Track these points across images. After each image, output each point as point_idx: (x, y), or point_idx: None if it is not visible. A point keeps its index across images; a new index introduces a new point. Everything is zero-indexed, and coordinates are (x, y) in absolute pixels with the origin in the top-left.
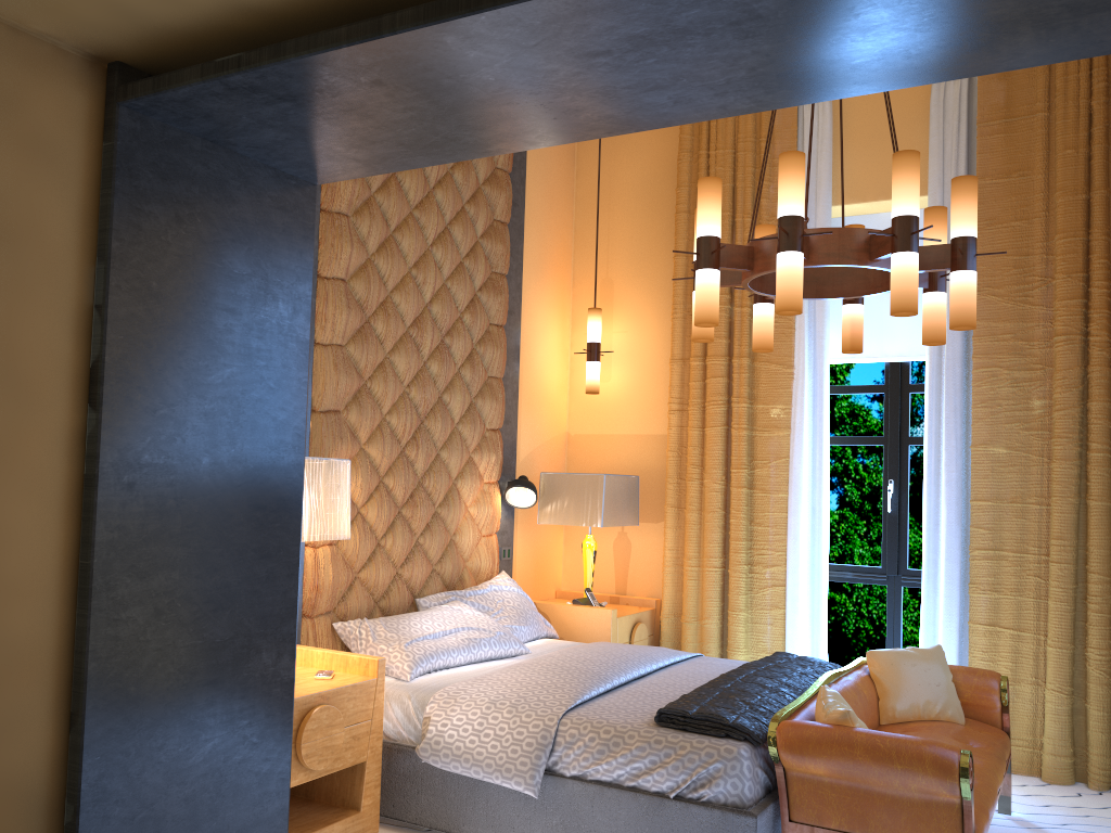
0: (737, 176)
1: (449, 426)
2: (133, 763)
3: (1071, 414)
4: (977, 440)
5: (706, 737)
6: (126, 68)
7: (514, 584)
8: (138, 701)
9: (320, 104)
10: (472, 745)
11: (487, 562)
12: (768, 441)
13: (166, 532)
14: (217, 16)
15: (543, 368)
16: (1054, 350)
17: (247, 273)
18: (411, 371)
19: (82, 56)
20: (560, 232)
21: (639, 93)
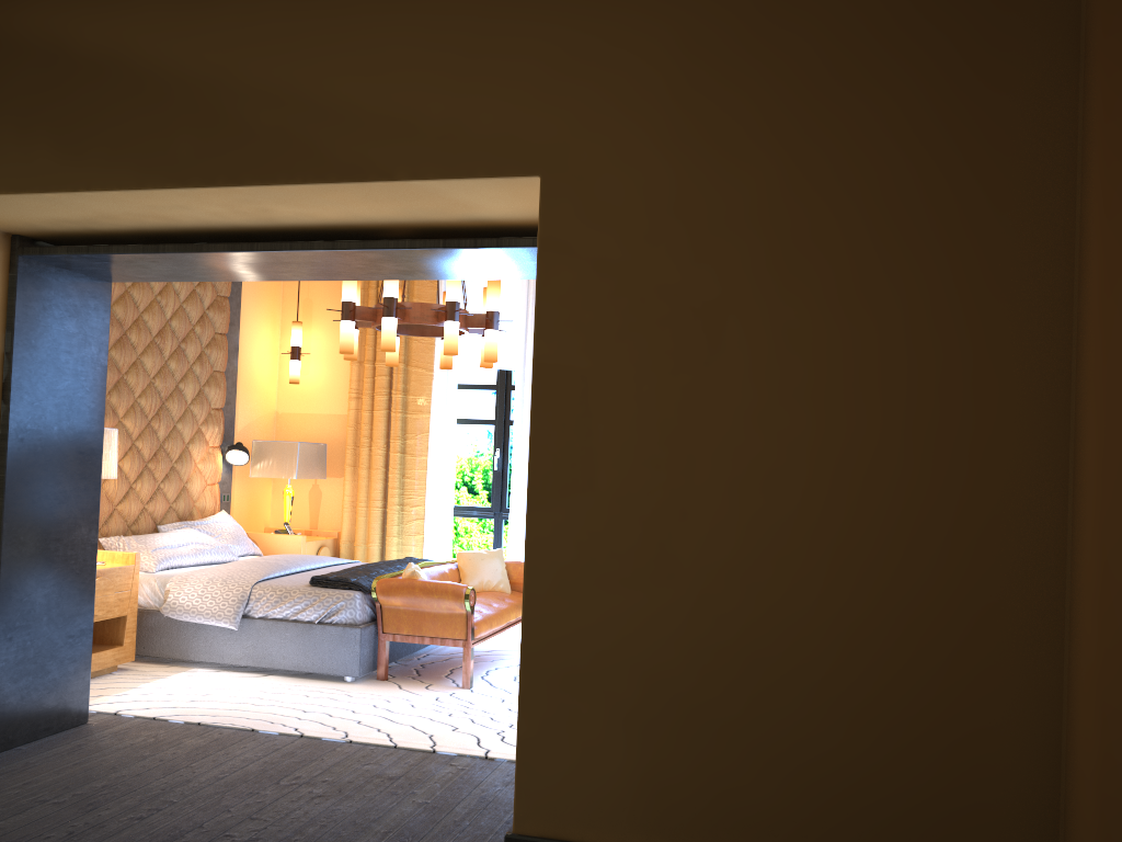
0: None
1: (184, 406)
2: (22, 573)
3: None
4: None
5: (338, 589)
6: (22, 237)
7: (231, 518)
8: (24, 544)
9: (124, 263)
10: (197, 603)
11: (211, 503)
12: (416, 421)
13: (37, 463)
14: (78, 230)
15: (257, 363)
16: None
17: (76, 332)
18: (156, 368)
19: (1, 233)
20: None
21: (276, 273)
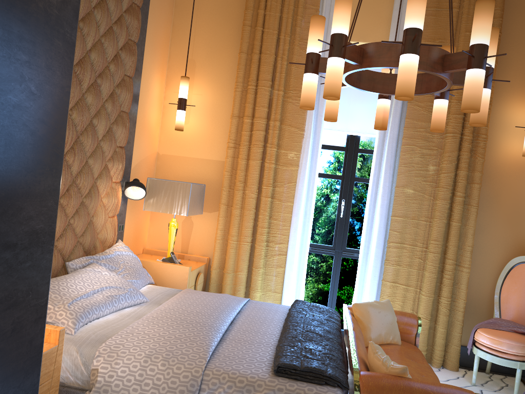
0: (283, 10)
1: (96, 142)
2: None
3: (450, 176)
4: (399, 184)
5: (312, 384)
6: None
7: (129, 250)
8: None
9: None
10: (135, 393)
11: (111, 234)
12: (285, 172)
13: None
14: None
15: (149, 110)
16: (443, 141)
17: None
18: (75, 99)
19: None
20: (165, 24)
21: None
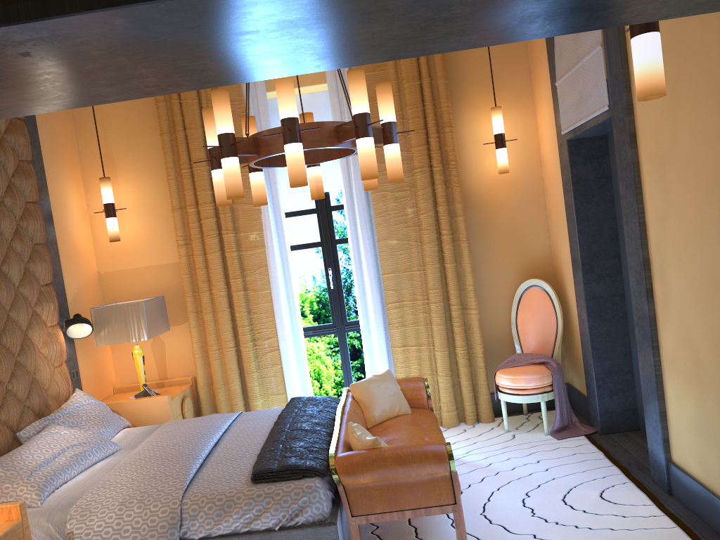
0: None
1: (13, 291)
2: None
3: (430, 215)
4: (380, 238)
5: (291, 481)
6: None
7: (90, 397)
8: None
9: None
10: None
11: (64, 386)
12: (252, 257)
13: None
14: None
15: (71, 227)
16: (414, 178)
17: None
18: None
19: None
20: (63, 120)
21: (261, 58)
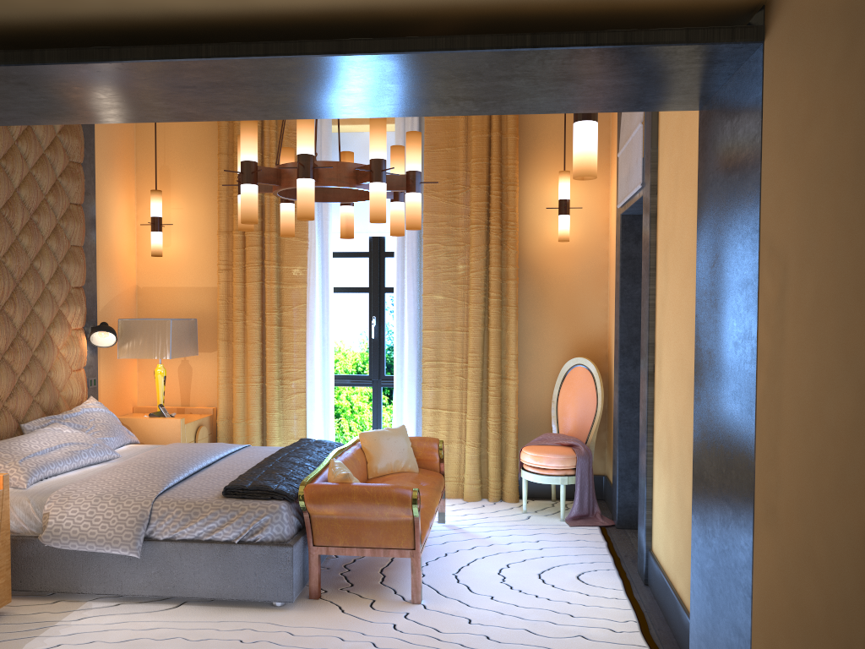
0: None
1: (41, 287)
2: None
3: (480, 275)
4: (426, 291)
5: (258, 500)
6: None
7: (102, 406)
8: None
9: None
10: (86, 528)
11: (78, 391)
12: (292, 292)
13: None
14: None
15: (115, 236)
16: (470, 233)
17: None
18: (6, 244)
19: None
20: (124, 127)
21: (212, 105)
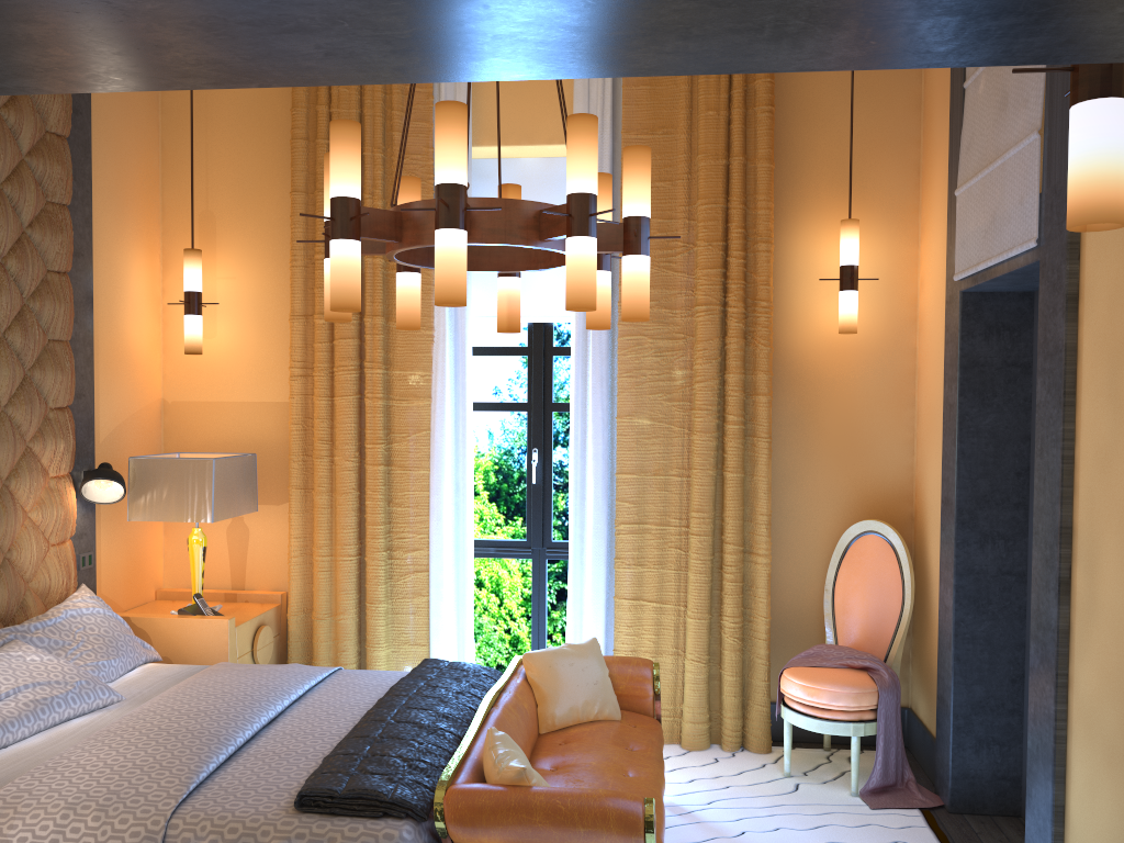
0: (365, 101)
1: None
2: None
3: (711, 386)
4: (622, 411)
5: (361, 820)
6: None
7: (100, 602)
8: None
9: None
10: None
11: (60, 578)
12: (407, 412)
13: None
14: None
15: (126, 322)
16: (695, 320)
17: None
18: None
19: None
20: (143, 150)
21: (268, 34)
